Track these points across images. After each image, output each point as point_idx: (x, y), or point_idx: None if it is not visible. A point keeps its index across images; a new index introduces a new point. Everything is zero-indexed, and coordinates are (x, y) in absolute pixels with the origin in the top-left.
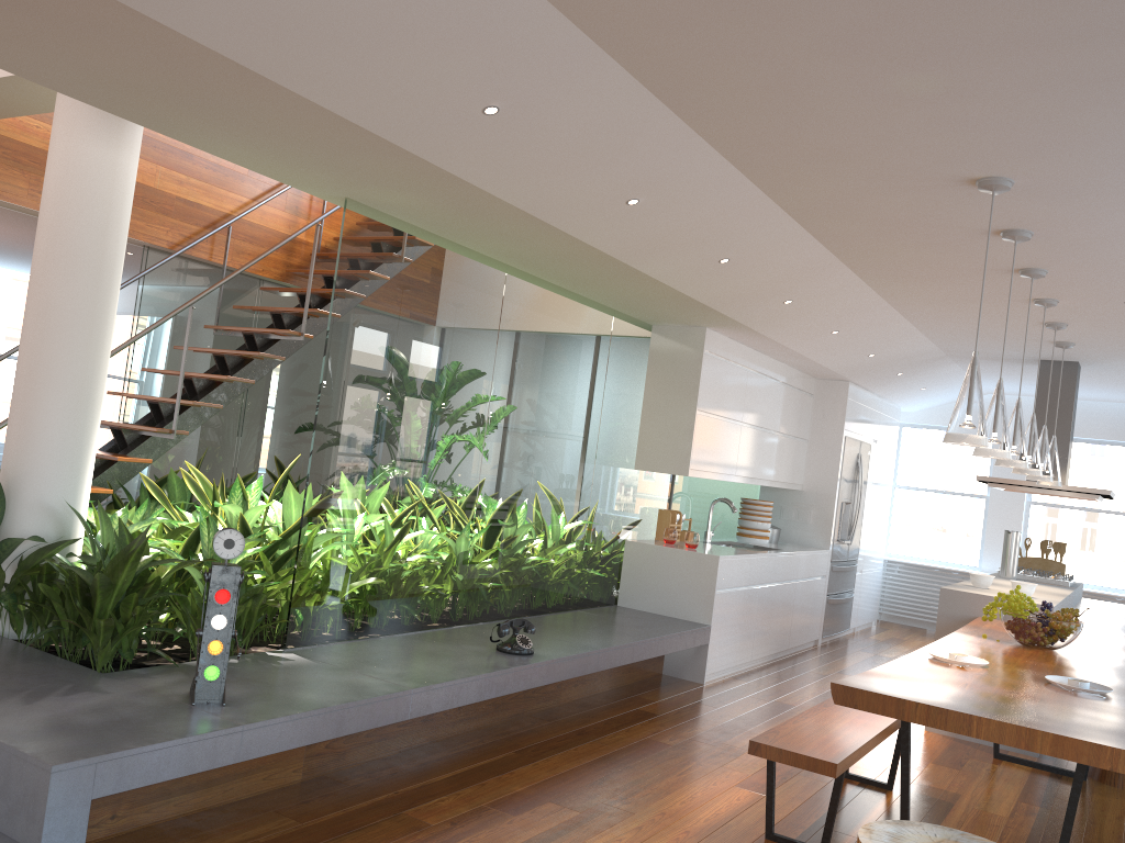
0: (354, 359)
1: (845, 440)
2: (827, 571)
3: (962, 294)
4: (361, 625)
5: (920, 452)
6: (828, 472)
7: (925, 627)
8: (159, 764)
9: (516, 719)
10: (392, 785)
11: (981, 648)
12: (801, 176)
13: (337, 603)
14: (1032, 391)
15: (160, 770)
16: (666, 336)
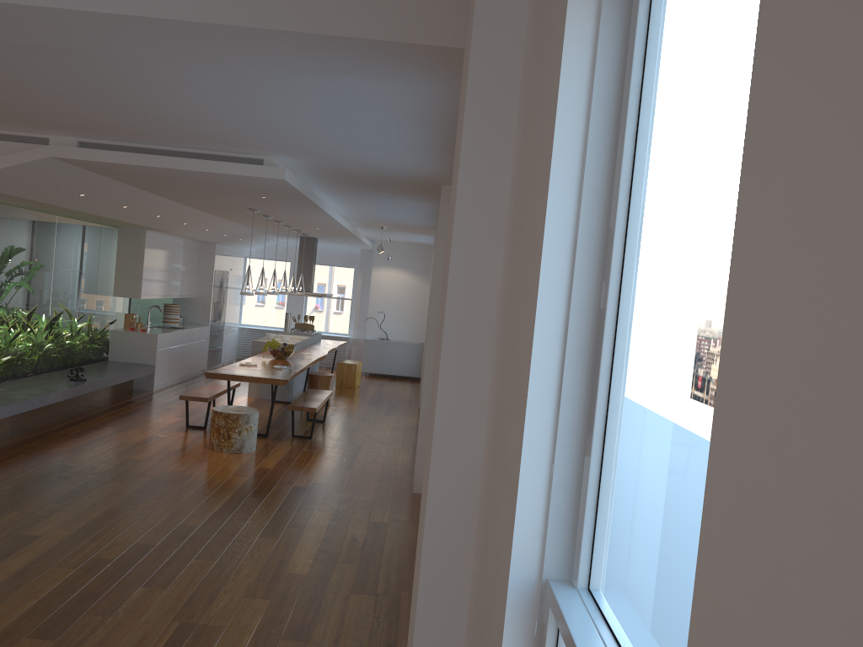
0: (4, 267)
1: (215, 272)
2: (209, 336)
3: (258, 222)
4: (11, 375)
5: (256, 271)
6: (207, 288)
7: None
8: None
9: (78, 408)
10: (46, 428)
11: (259, 360)
12: (189, 201)
13: (2, 366)
14: None
15: None
16: (126, 233)
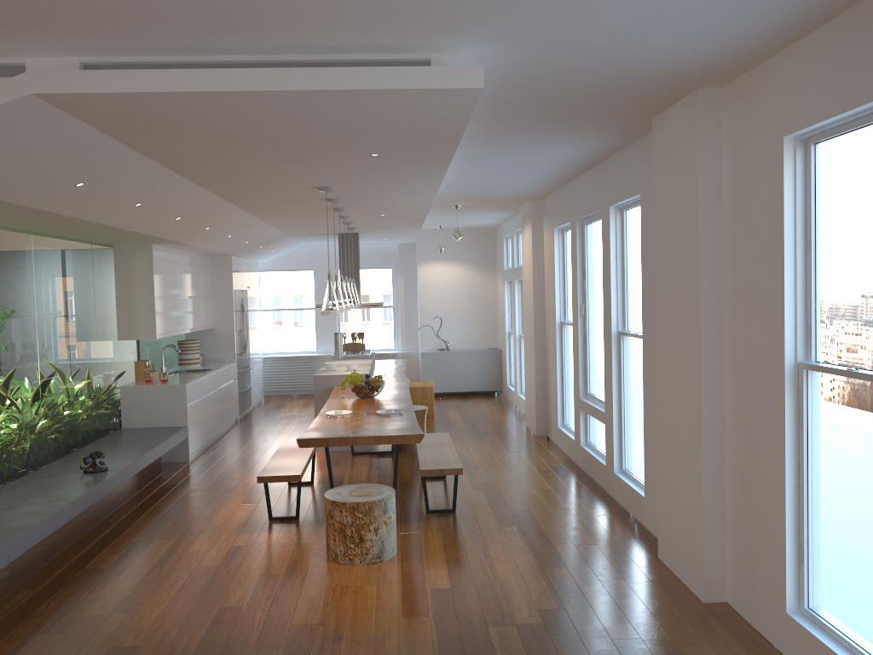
0: None
1: (235, 292)
2: (237, 375)
3: (303, 215)
4: None
5: (272, 287)
6: (228, 314)
7: (292, 393)
8: None
9: (99, 510)
10: (65, 560)
11: (344, 404)
12: (232, 186)
13: None
14: (332, 243)
15: None
16: (125, 251)
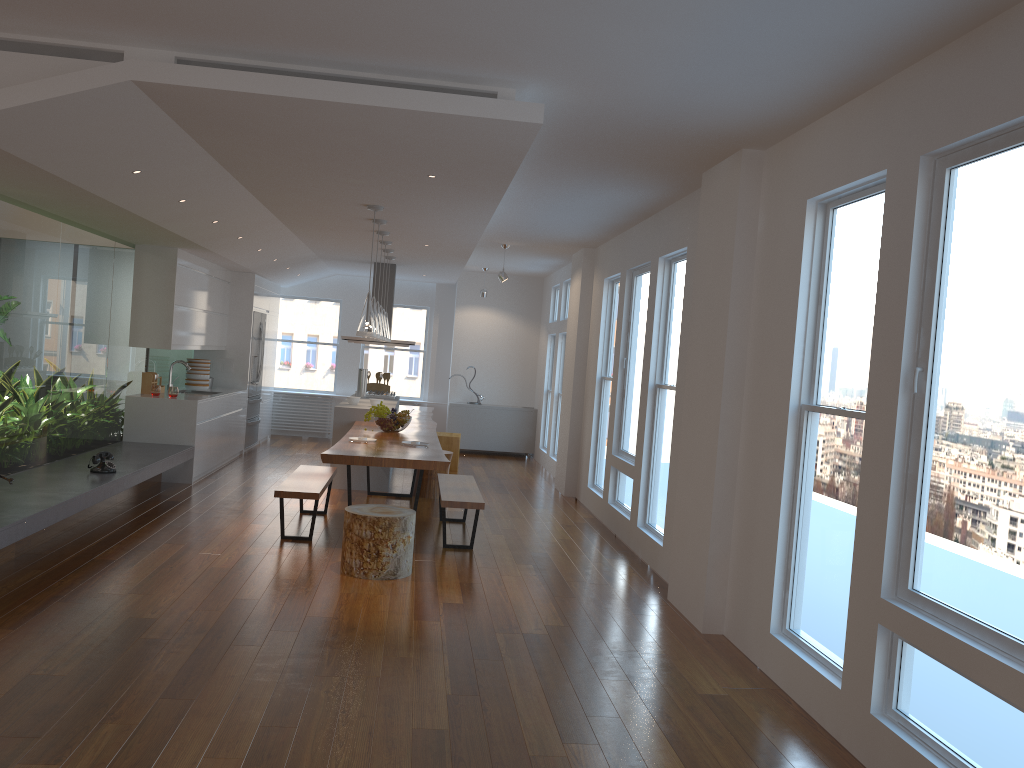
0: None
1: (254, 314)
2: (247, 404)
3: (342, 236)
4: (2, 467)
5: (292, 315)
6: (244, 336)
7: (301, 435)
8: (1, 539)
9: (100, 515)
10: (71, 550)
11: (368, 434)
12: (279, 194)
13: None
14: (365, 275)
15: (2, 542)
16: (147, 253)
